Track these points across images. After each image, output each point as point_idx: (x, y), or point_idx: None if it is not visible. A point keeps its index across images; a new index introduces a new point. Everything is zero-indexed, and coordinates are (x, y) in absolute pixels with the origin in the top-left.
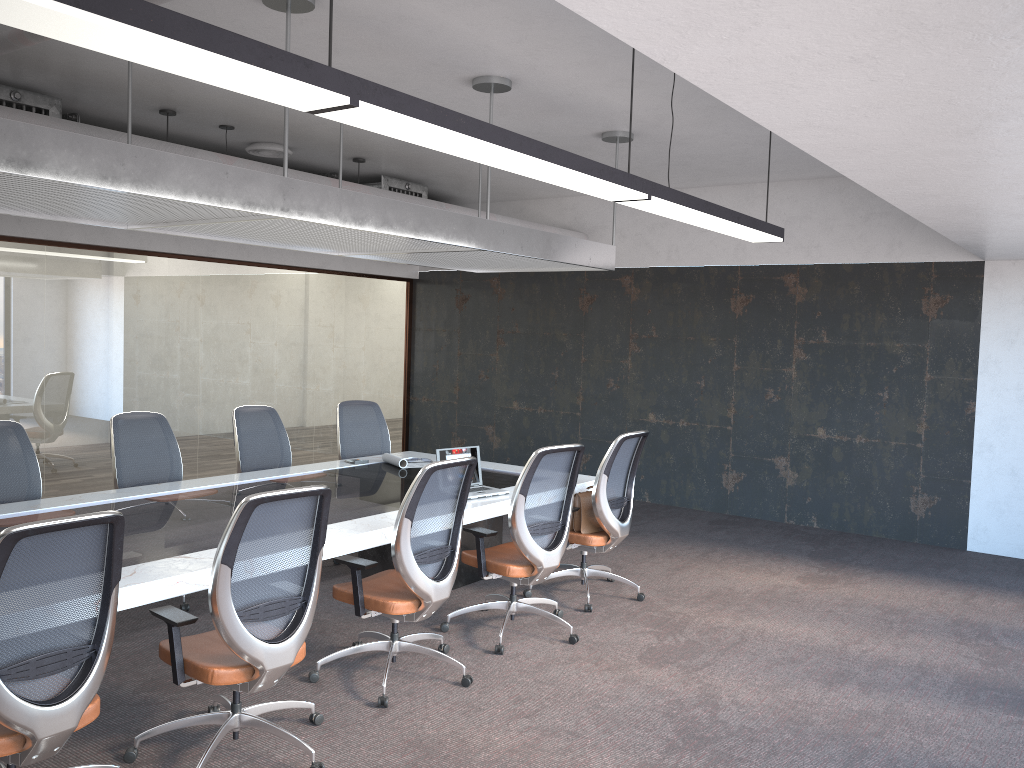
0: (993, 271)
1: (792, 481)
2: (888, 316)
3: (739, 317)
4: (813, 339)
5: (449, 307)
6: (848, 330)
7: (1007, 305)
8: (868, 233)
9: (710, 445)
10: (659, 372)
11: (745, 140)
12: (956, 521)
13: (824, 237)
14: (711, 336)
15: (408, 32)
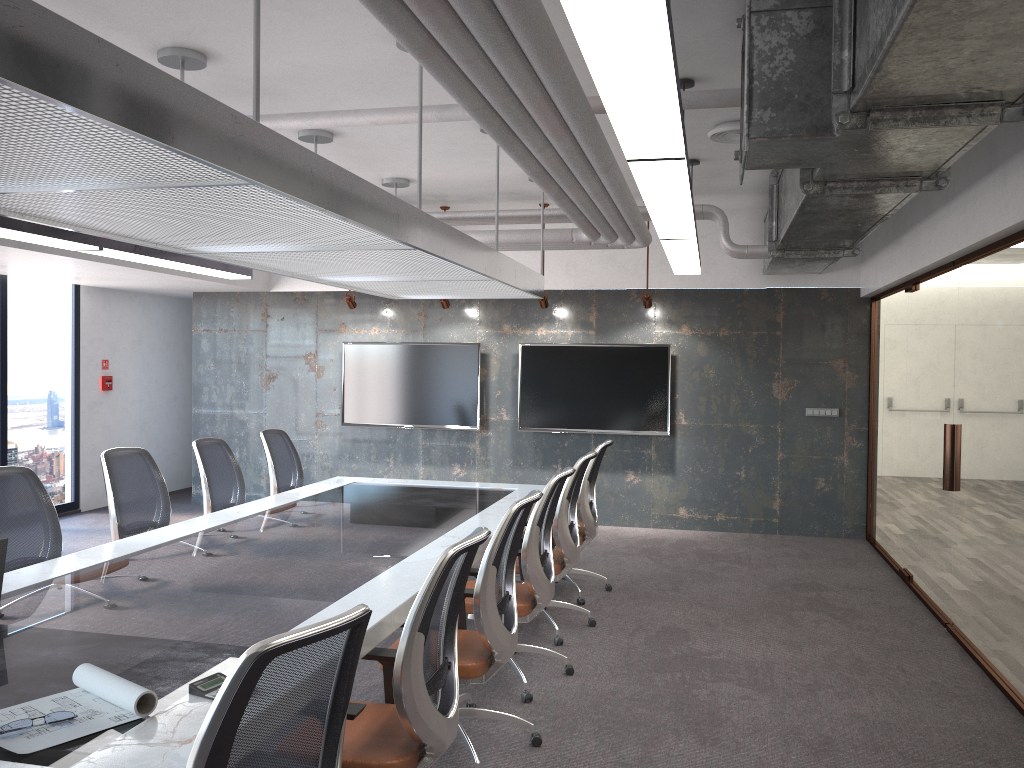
0: None
1: None
2: None
3: None
4: None
5: None
6: None
7: None
8: None
9: None
10: None
11: None
12: None
13: None
14: None
15: (67, 6)
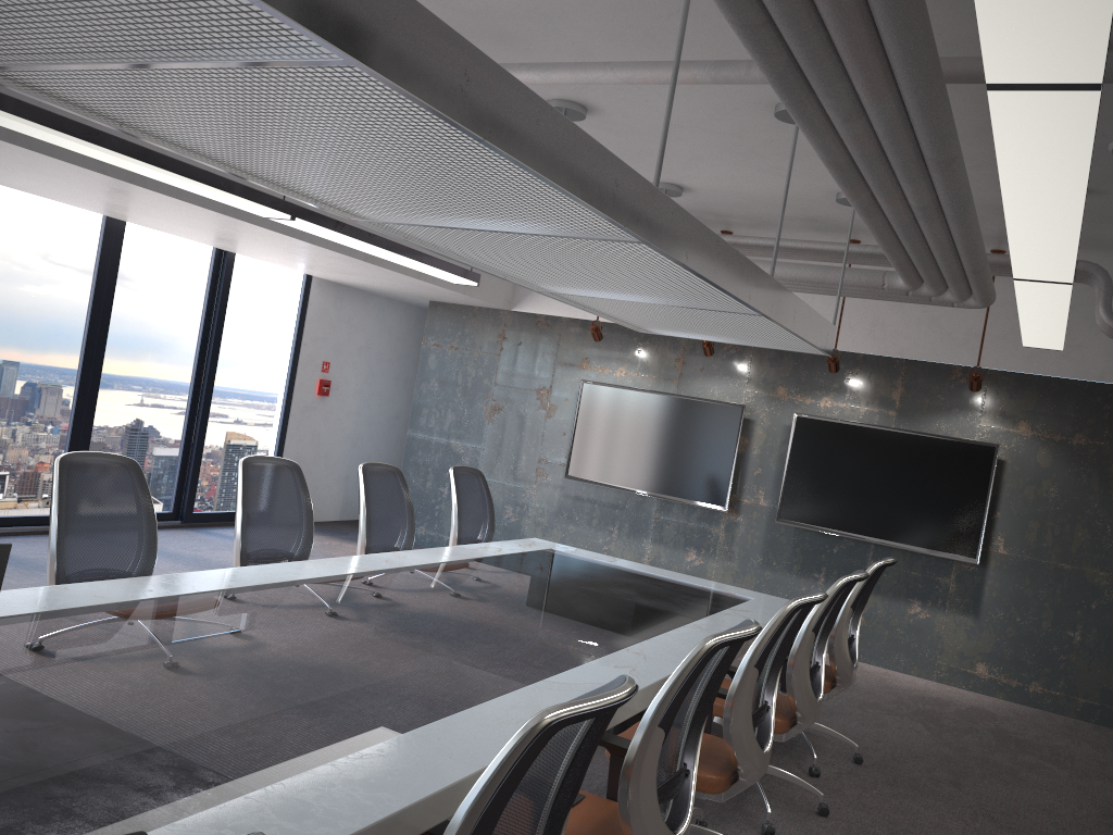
0: None
1: None
2: None
3: None
4: None
5: None
6: None
7: None
8: None
9: None
10: None
11: None
12: None
13: None
14: None
15: None
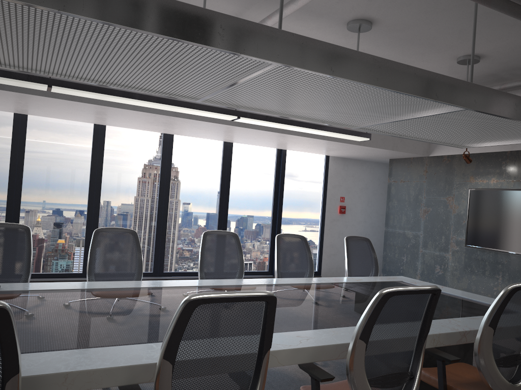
0: None
1: None
2: None
3: None
4: None
5: None
6: None
7: None
8: None
9: None
10: None
11: None
12: None
13: None
14: None
15: None
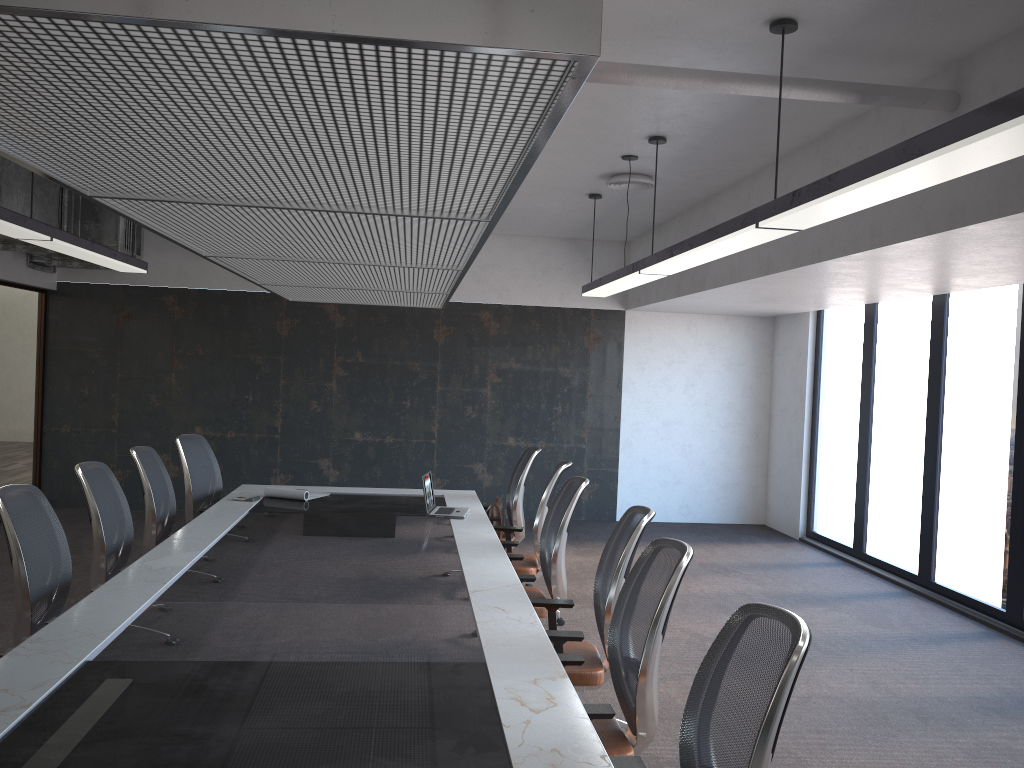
0: (631, 318)
1: (489, 482)
2: (561, 348)
3: (442, 345)
4: (504, 365)
5: (104, 324)
6: (532, 358)
7: (640, 343)
8: (546, 283)
9: (416, 457)
10: (365, 394)
11: (526, 207)
12: (609, 500)
13: (512, 283)
14: (416, 361)
15: None
